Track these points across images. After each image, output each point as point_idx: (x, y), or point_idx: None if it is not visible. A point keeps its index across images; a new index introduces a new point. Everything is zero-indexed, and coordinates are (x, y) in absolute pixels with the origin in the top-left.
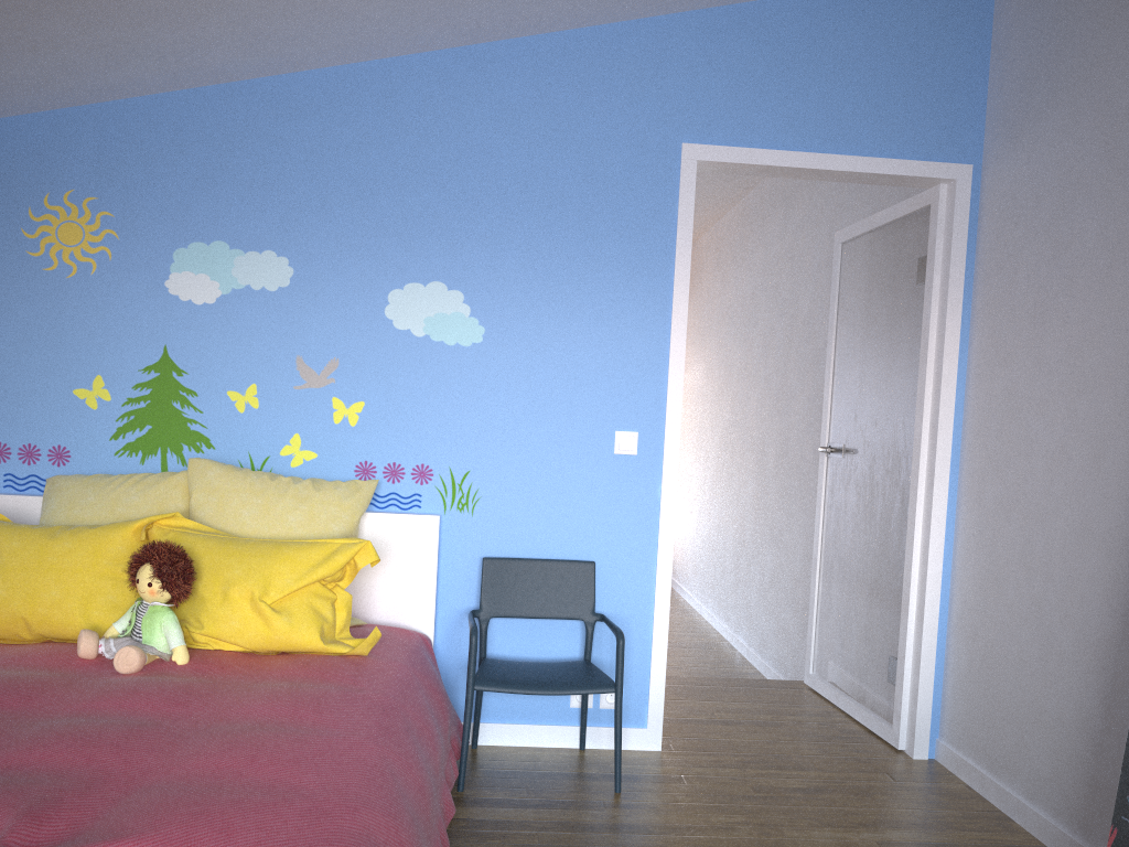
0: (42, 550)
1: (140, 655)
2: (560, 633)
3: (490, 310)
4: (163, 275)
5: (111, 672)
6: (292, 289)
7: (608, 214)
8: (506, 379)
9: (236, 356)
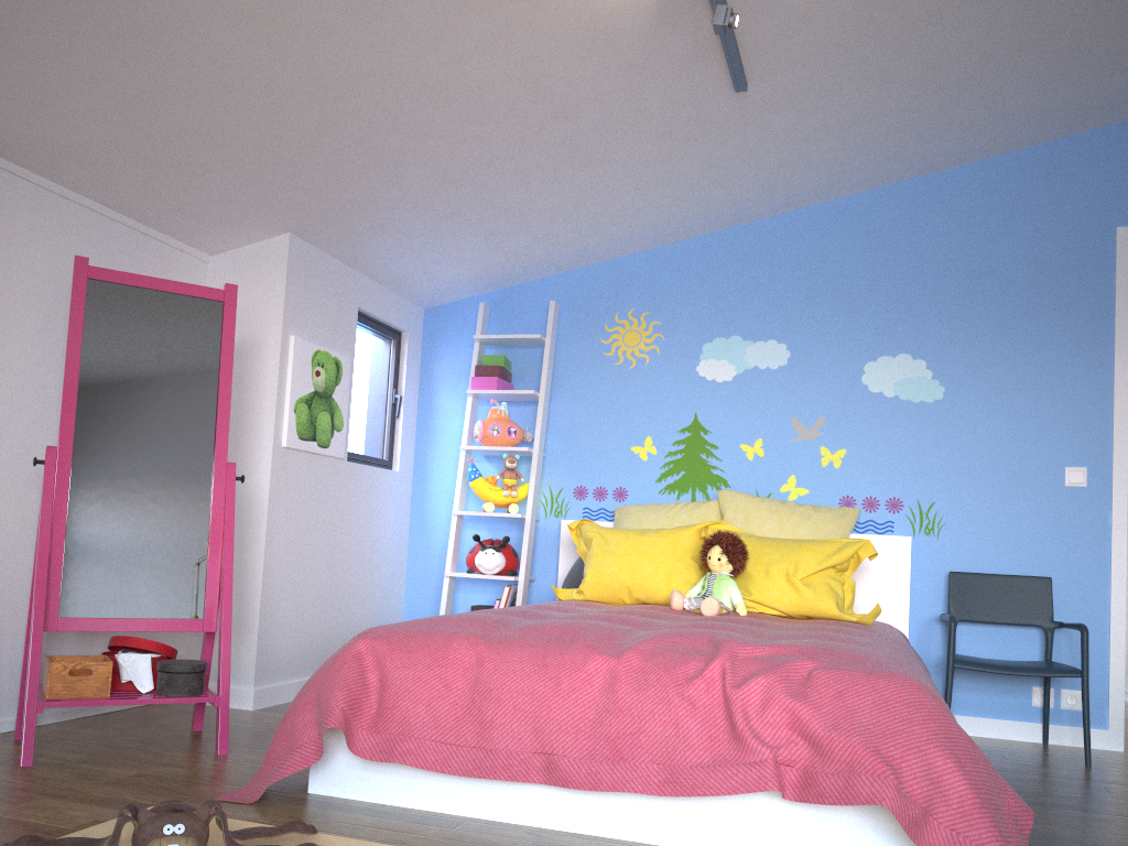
0: (637, 542)
1: (718, 603)
2: (1020, 640)
3: (948, 373)
4: (695, 362)
5: (697, 616)
6: (789, 367)
7: (1050, 290)
8: (964, 427)
9: (746, 418)
